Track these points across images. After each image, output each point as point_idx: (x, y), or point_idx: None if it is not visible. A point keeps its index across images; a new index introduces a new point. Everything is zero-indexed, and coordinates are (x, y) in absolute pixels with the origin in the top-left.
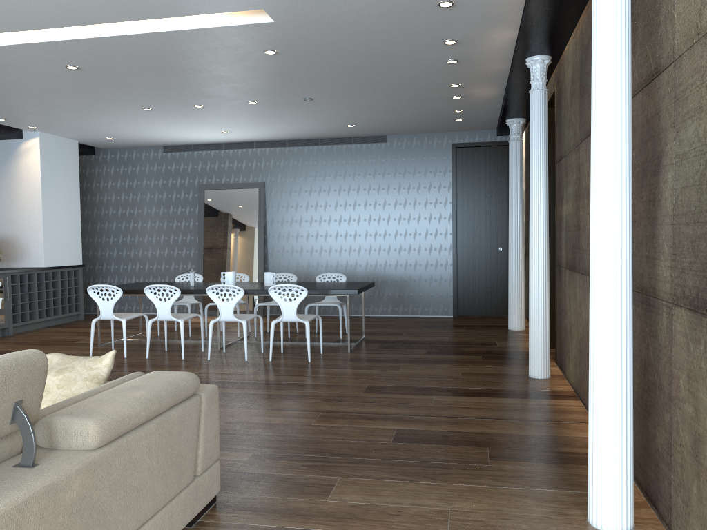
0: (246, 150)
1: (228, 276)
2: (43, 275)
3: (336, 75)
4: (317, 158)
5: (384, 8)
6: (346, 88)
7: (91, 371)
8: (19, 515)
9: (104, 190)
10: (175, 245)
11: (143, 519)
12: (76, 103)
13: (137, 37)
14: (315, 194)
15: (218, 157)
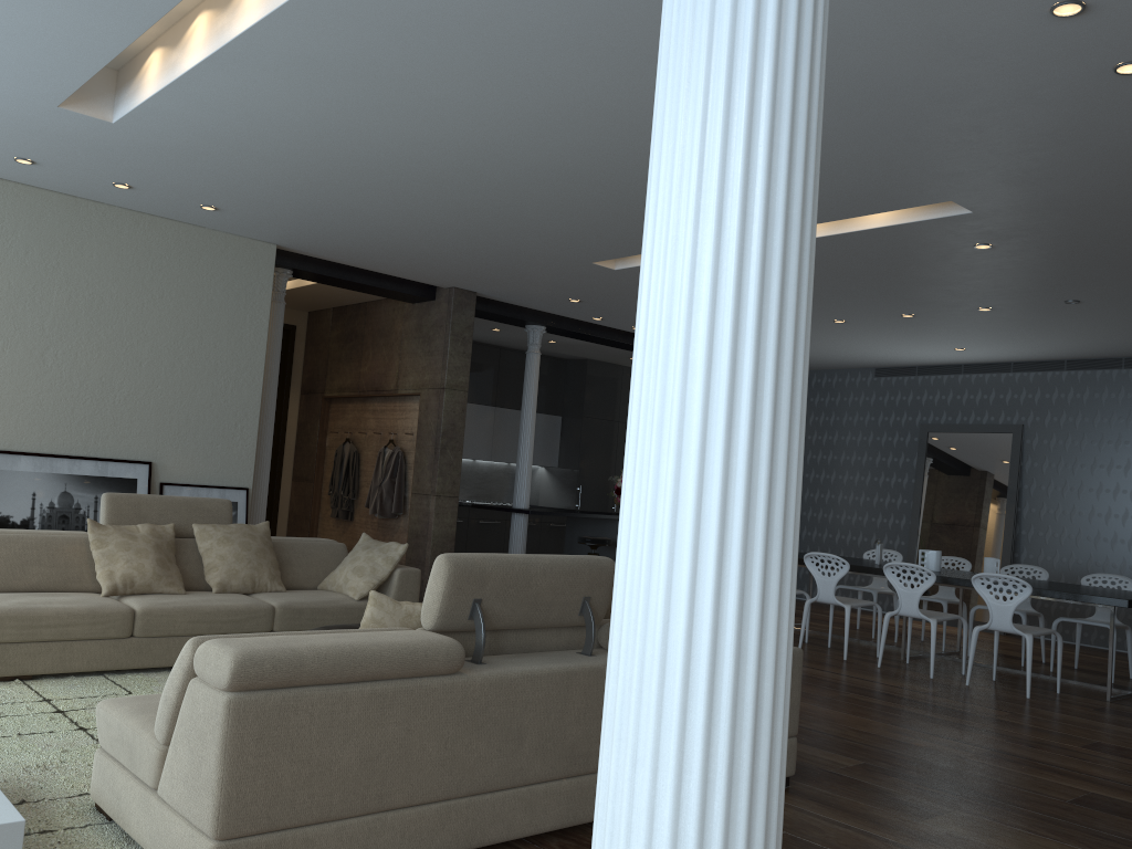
0: (996, 375)
1: (928, 556)
2: None
3: (1102, 268)
4: (1118, 389)
5: (1130, 182)
6: (1130, 284)
7: None
8: (568, 680)
9: None
10: (878, 509)
11: None
12: None
13: None
14: (1109, 446)
15: (953, 385)
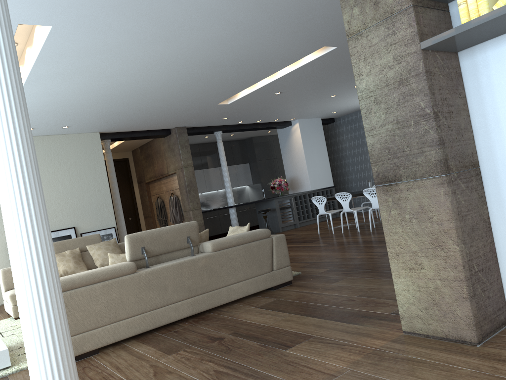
0: None
1: None
2: (311, 194)
3: None
4: None
5: None
6: None
7: (241, 231)
8: (180, 266)
9: (342, 141)
10: None
11: (239, 279)
12: (298, 104)
13: (288, 75)
14: None
15: None
